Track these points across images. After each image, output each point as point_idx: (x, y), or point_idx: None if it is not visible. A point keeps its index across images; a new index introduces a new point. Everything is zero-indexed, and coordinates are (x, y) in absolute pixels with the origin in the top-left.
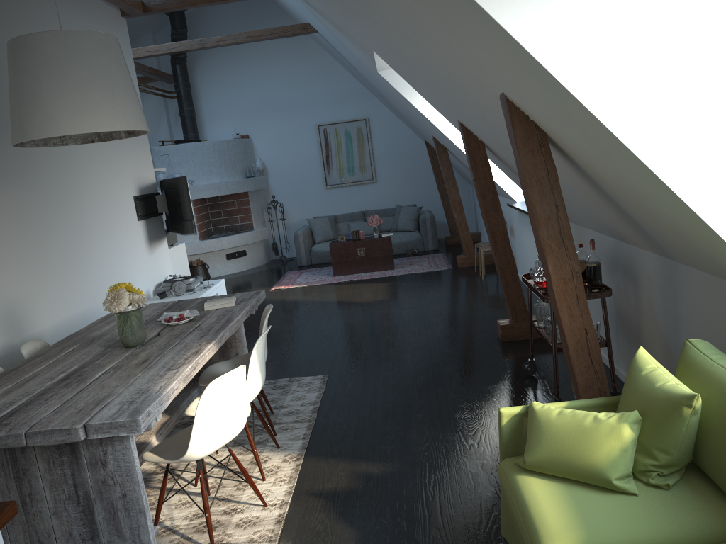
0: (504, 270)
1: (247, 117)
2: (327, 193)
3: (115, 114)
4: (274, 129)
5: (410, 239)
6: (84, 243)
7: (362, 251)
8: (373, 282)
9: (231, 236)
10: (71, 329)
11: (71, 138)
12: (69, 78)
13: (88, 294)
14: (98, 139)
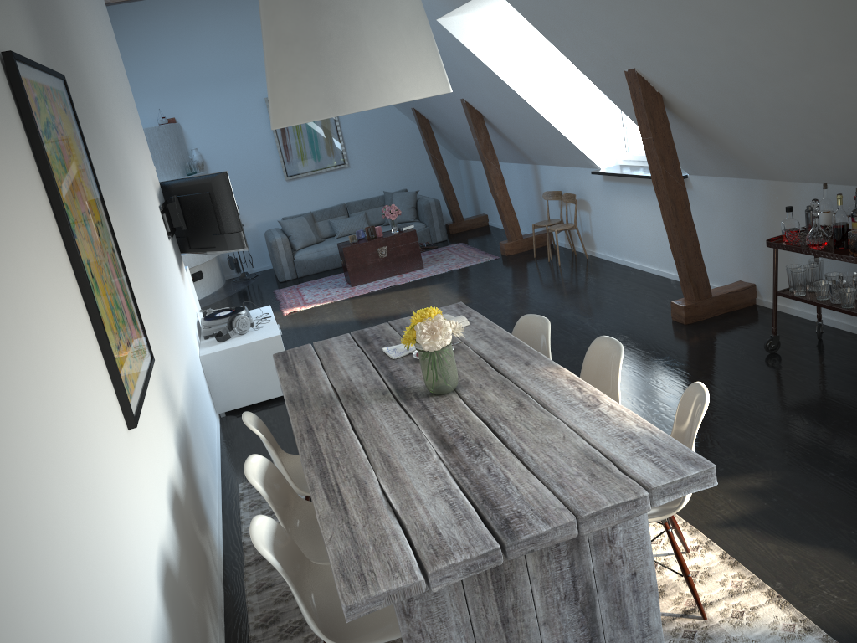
0: (685, 242)
1: (169, 95)
2: (288, 186)
3: (441, 69)
4: (208, 108)
5: None
6: (161, 276)
7: (384, 251)
8: (419, 286)
9: (184, 254)
10: (189, 398)
11: None
12: (395, 17)
13: (181, 346)
14: None
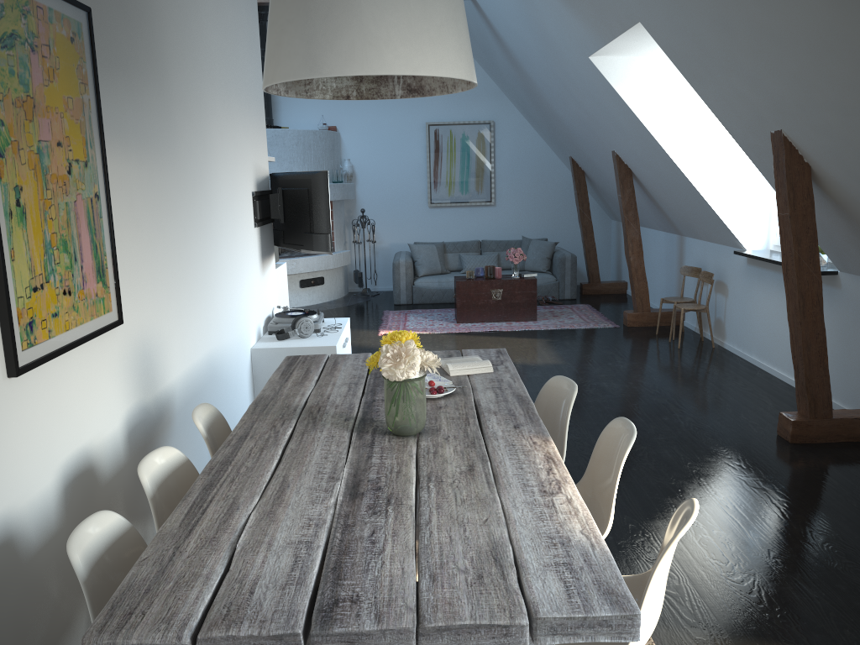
0: (809, 345)
1: (336, 104)
2: (430, 212)
3: (459, 50)
4: (370, 123)
5: (542, 282)
6: (212, 253)
7: (498, 294)
8: (521, 336)
9: (309, 257)
10: (197, 381)
11: (318, 88)
12: None
13: (213, 329)
14: (357, 94)
